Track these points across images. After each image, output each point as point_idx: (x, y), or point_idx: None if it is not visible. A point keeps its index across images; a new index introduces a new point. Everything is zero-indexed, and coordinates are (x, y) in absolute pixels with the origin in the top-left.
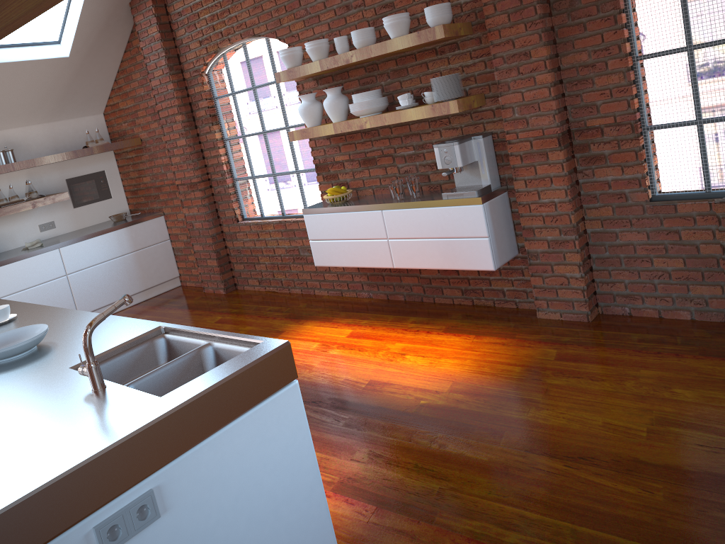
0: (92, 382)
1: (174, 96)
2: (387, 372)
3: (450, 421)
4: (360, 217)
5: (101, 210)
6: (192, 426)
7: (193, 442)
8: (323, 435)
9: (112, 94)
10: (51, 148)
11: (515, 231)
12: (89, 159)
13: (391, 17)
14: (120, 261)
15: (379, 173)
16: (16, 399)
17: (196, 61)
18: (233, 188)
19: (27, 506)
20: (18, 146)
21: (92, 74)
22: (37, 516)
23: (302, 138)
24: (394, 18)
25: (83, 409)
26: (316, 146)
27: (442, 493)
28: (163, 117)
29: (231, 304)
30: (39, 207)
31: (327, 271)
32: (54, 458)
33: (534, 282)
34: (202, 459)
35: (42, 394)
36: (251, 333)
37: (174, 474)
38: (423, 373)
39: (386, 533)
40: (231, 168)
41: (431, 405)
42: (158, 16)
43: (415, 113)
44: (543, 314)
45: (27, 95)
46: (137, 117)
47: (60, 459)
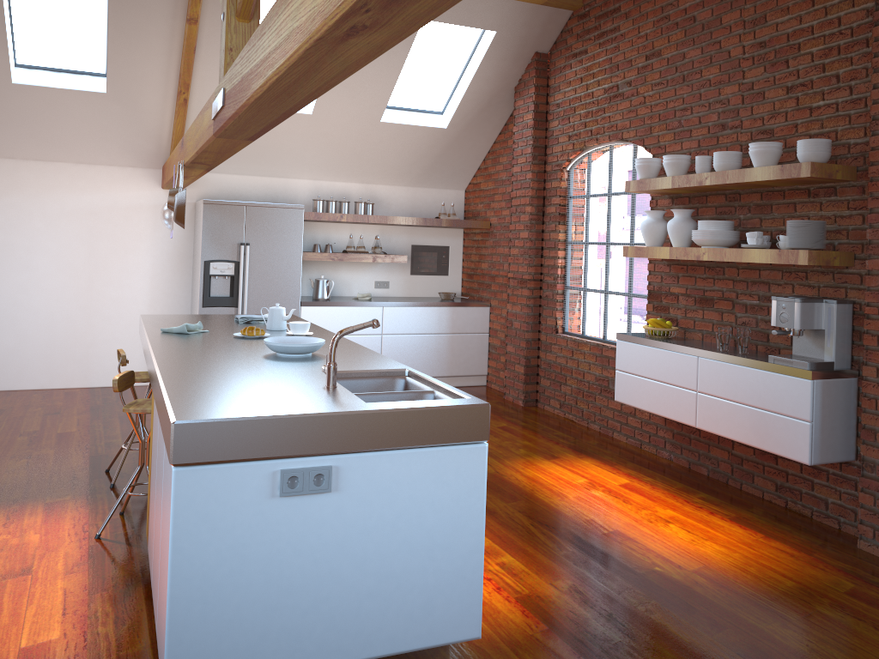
0: (327, 378)
1: (530, 186)
2: (639, 530)
3: (674, 595)
4: (673, 358)
5: (434, 284)
6: (378, 432)
7: (375, 446)
8: (537, 554)
9: (478, 173)
10: (407, 211)
11: (857, 430)
12: (438, 231)
13: (758, 144)
14: (433, 338)
15: (714, 318)
16: (275, 376)
17: (560, 156)
18: (561, 296)
19: (242, 425)
20: (380, 203)
21: (463, 149)
22: (247, 436)
23: (635, 256)
24: (760, 145)
25: (311, 393)
26: (655, 270)
27: (619, 646)
28: (514, 205)
29: (522, 417)
30: (380, 264)
31: (631, 414)
32: (274, 408)
33: (863, 500)
34: (379, 465)
35: (292, 378)
36: (525, 448)
37: (352, 464)
38: (677, 546)
39: (542, 650)
40: (566, 274)
41: (664, 575)
42: (537, 104)
43: (759, 255)
44: (865, 545)
45: (401, 157)
46: (493, 200)
47: (277, 409)
